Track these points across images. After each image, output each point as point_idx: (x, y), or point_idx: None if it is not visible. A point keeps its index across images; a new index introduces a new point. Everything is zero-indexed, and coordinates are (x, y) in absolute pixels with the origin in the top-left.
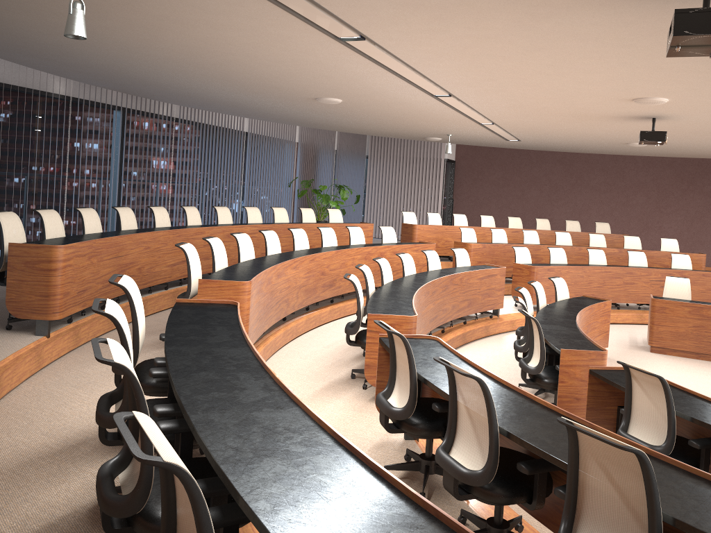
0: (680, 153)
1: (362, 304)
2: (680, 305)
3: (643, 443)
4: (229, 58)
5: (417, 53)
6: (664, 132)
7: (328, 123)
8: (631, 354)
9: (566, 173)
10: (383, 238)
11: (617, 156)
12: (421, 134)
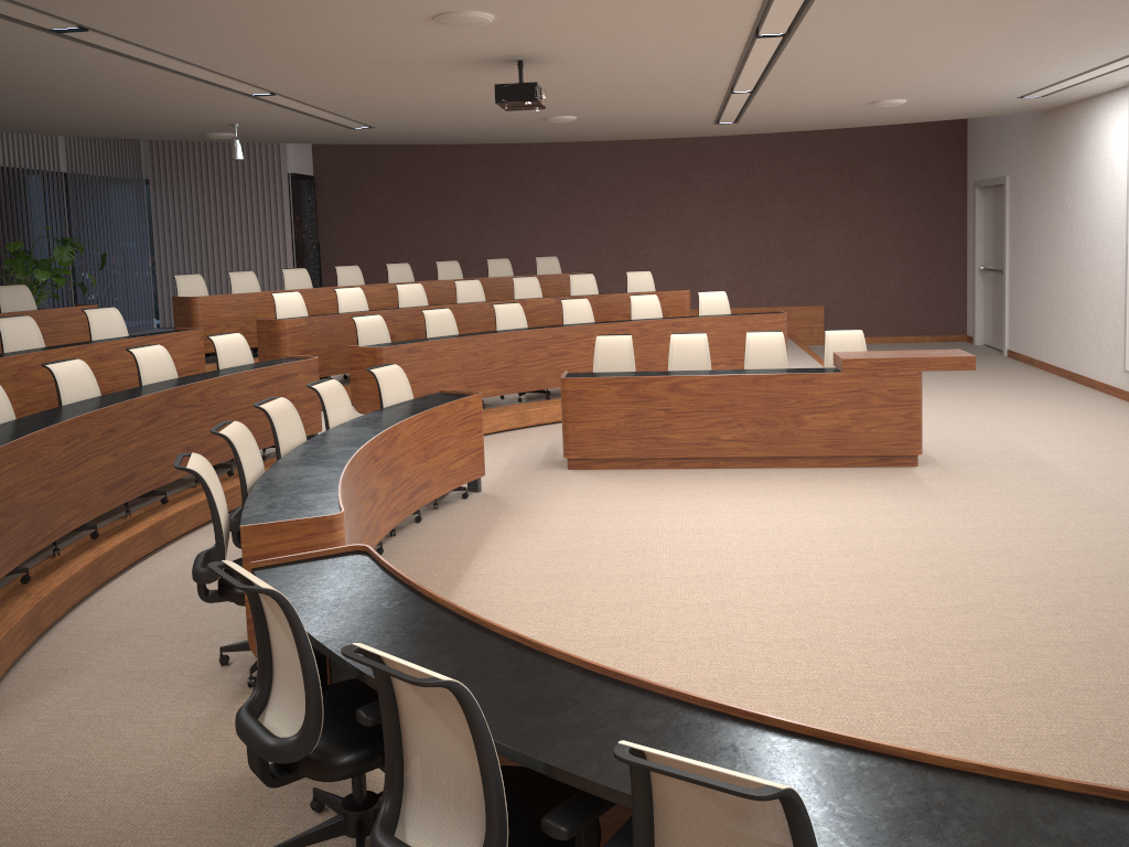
0: (642, 130)
1: None
2: (603, 384)
3: (262, 738)
4: None
5: None
6: (533, 84)
7: None
8: (532, 480)
9: (497, 181)
10: (93, 331)
11: (573, 146)
12: (188, 128)
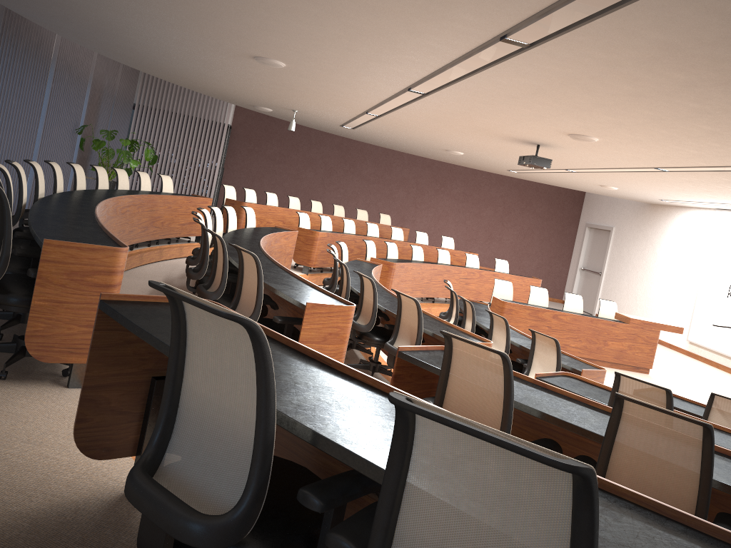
0: (465, 162)
1: (413, 325)
2: (523, 308)
3: None
4: (295, 6)
5: (527, 67)
6: (550, 160)
7: (177, 72)
8: None
9: (341, 159)
10: (247, 220)
11: (388, 151)
12: (261, 103)
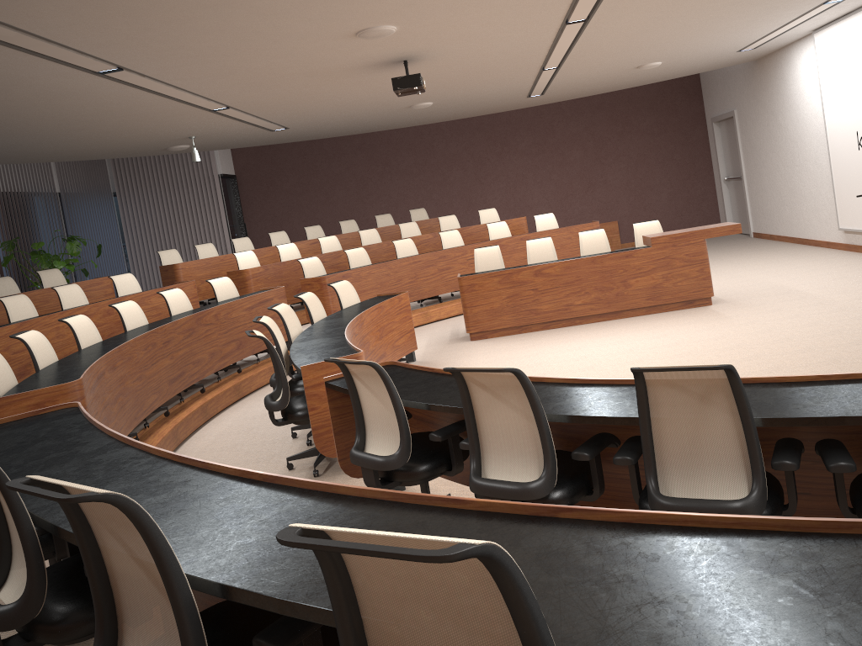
0: (476, 109)
1: (7, 387)
2: (488, 277)
3: (375, 458)
4: None
5: None
6: (417, 74)
7: (6, 152)
8: (448, 350)
9: (370, 161)
10: (119, 290)
11: (422, 130)
12: (157, 144)
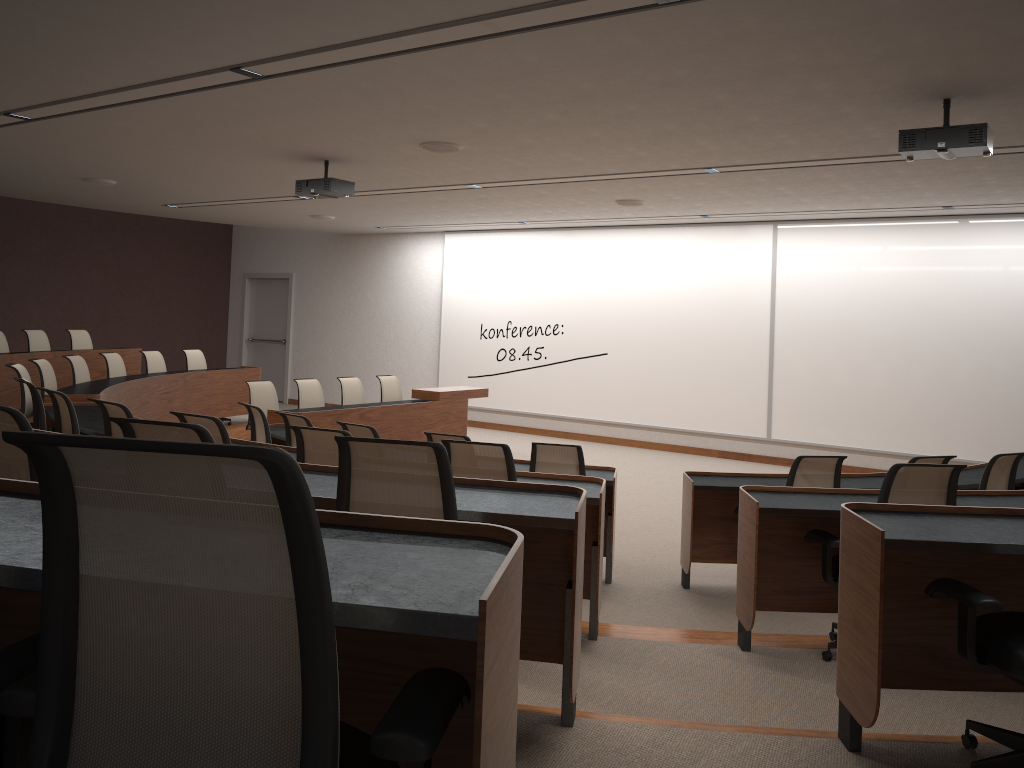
0: (86, 197)
1: None
2: (324, 416)
3: None
4: None
5: (587, 37)
6: (353, 183)
7: None
8: None
9: None
10: None
11: None
12: None
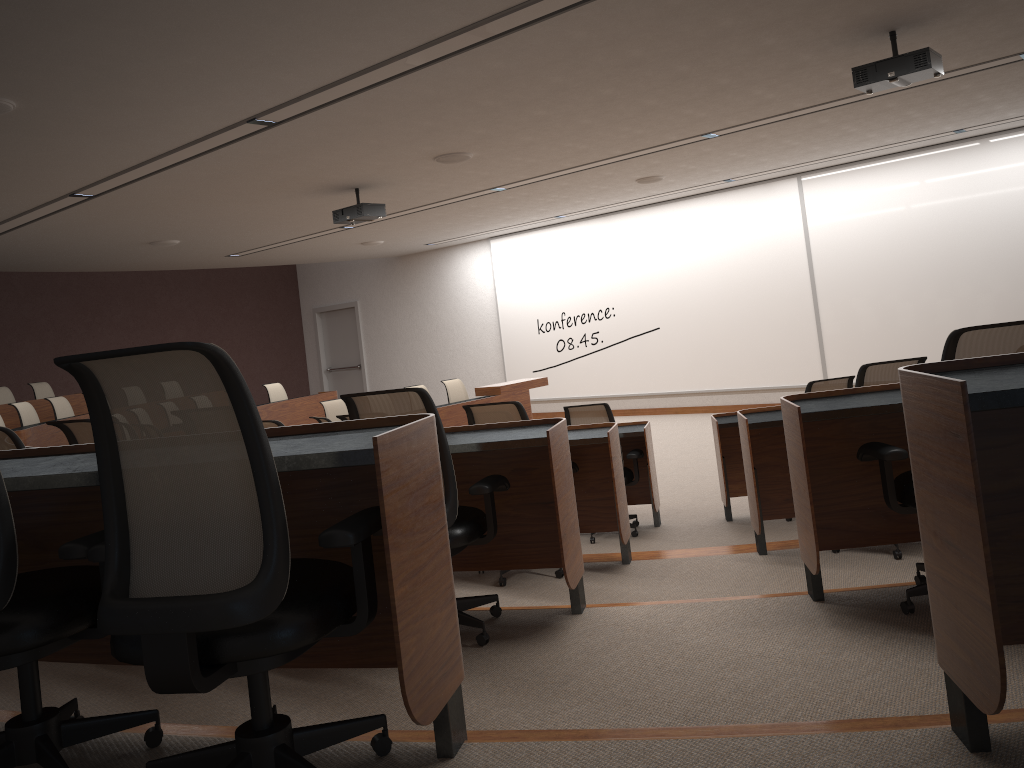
0: (157, 260)
1: None
2: None
3: None
4: None
5: (539, 38)
6: (383, 204)
7: None
8: None
9: None
10: None
11: None
12: None
